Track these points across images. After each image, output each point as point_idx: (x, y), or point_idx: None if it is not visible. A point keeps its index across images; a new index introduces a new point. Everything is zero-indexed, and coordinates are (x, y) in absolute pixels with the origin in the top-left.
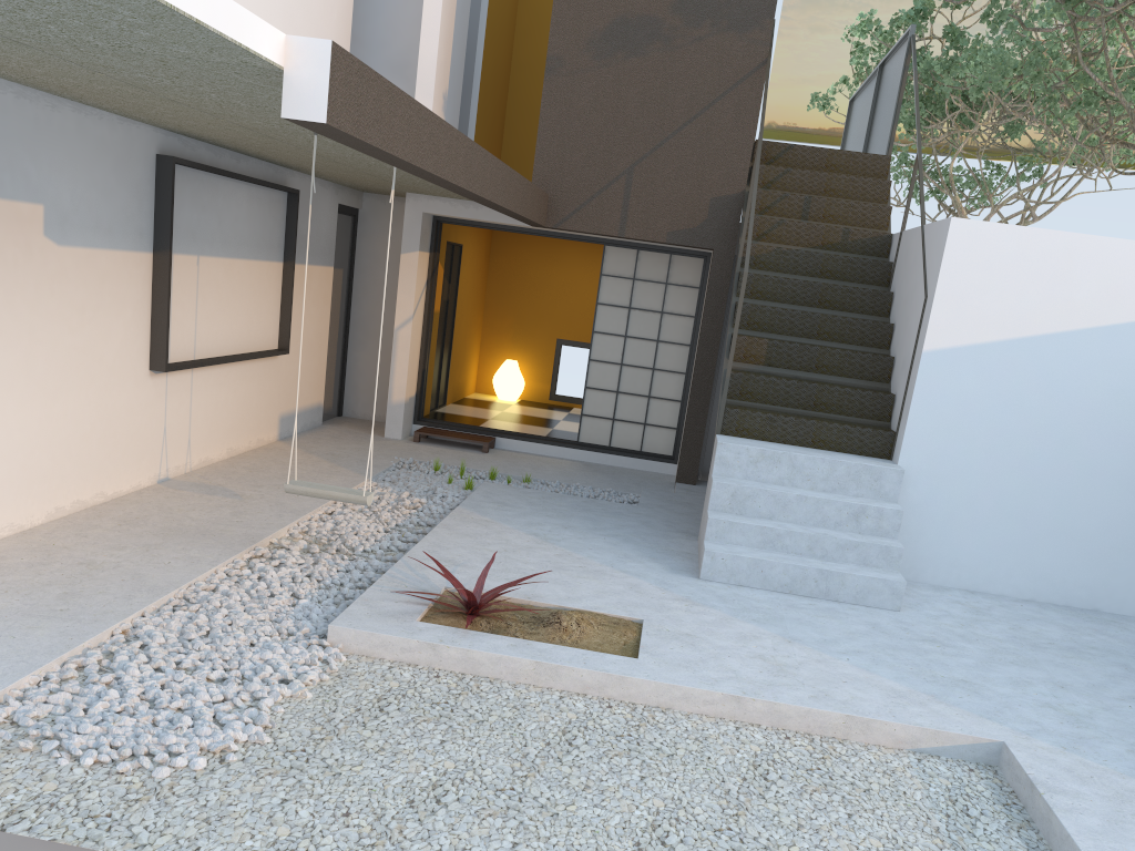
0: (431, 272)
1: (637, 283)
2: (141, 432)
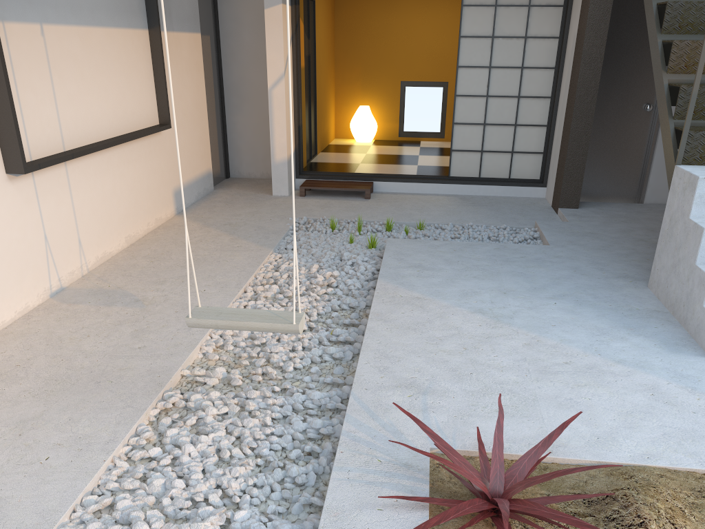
0: (295, 26)
1: (500, 9)
2: (13, 249)
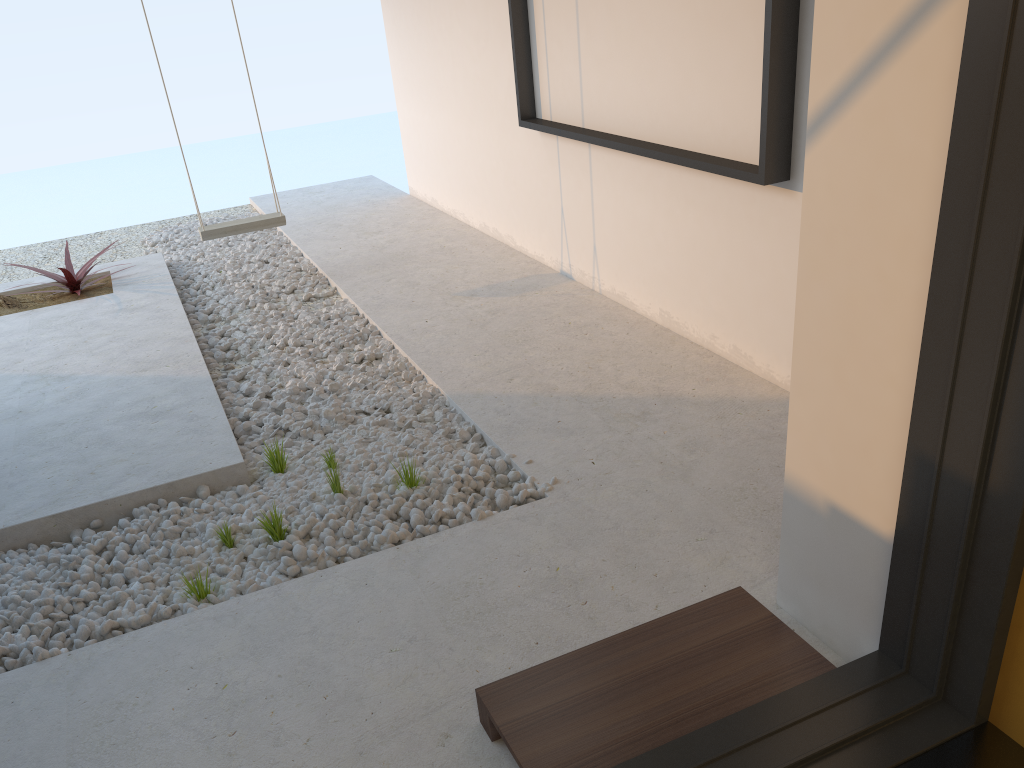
0: None
1: None
2: (538, 197)
